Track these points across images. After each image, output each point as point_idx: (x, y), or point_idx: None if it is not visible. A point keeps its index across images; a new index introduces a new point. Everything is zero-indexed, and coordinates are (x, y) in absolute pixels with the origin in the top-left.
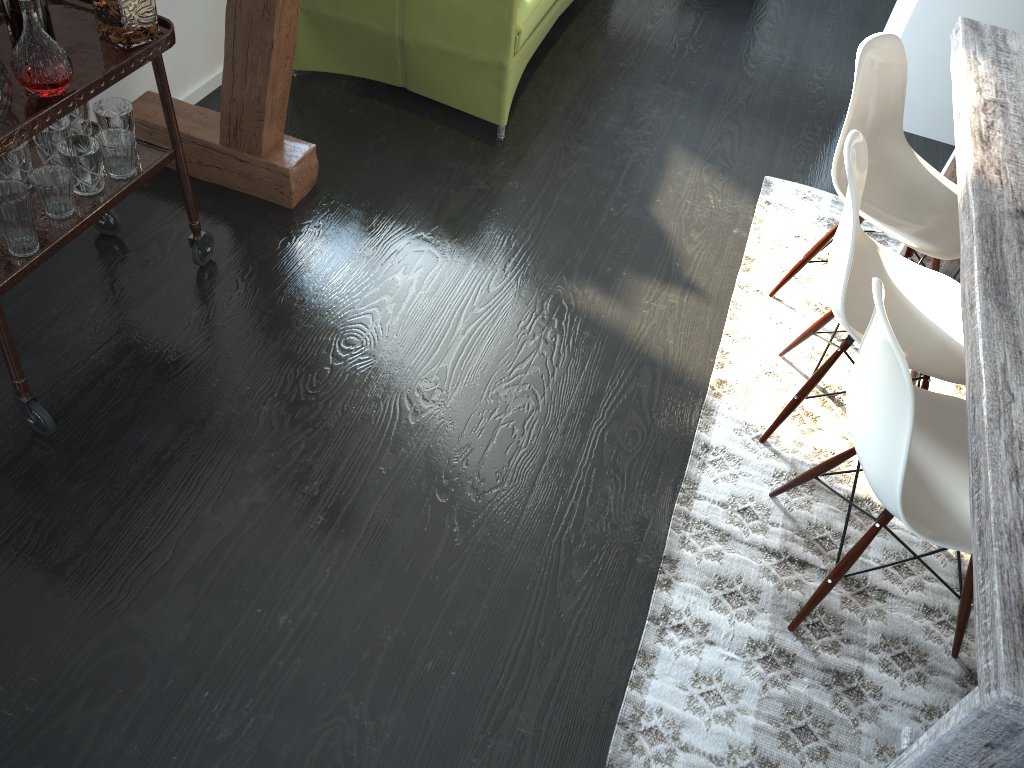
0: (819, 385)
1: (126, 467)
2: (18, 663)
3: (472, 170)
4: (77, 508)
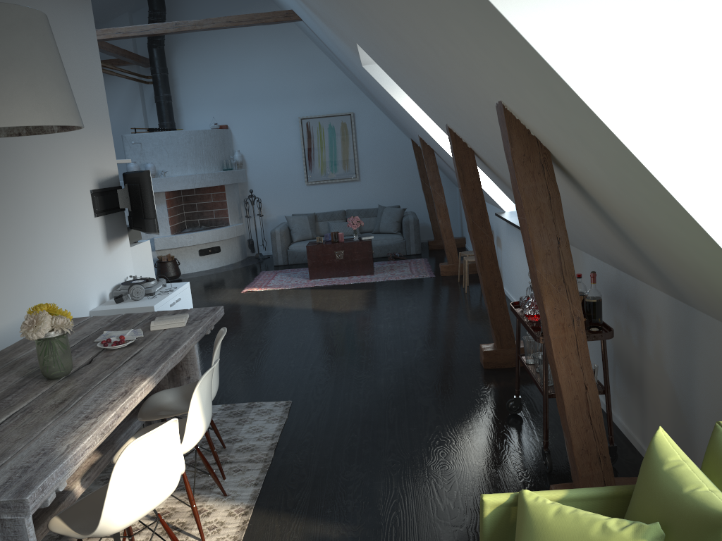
0: (182, 532)
1: (477, 415)
2: (451, 388)
3: None
4: (477, 406)
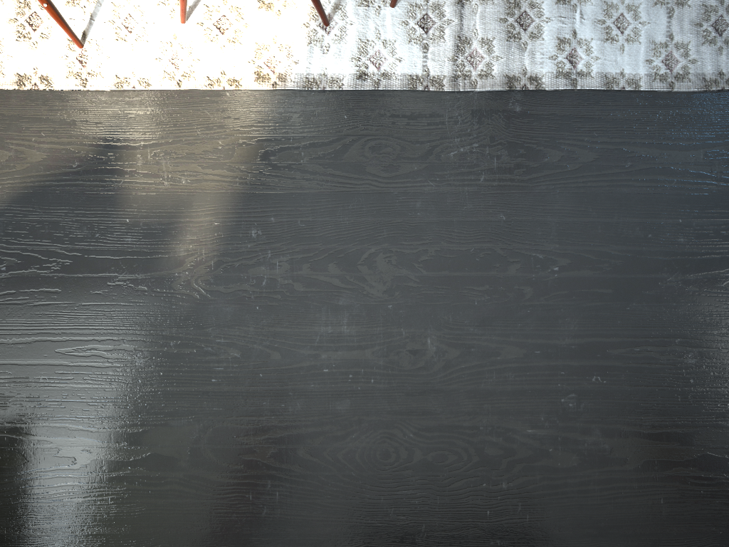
0: None
1: None
2: None
3: (15, 460)
4: None
